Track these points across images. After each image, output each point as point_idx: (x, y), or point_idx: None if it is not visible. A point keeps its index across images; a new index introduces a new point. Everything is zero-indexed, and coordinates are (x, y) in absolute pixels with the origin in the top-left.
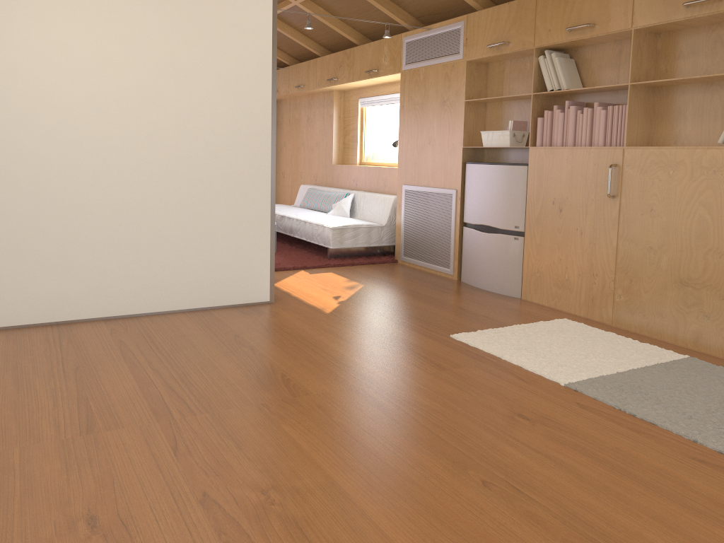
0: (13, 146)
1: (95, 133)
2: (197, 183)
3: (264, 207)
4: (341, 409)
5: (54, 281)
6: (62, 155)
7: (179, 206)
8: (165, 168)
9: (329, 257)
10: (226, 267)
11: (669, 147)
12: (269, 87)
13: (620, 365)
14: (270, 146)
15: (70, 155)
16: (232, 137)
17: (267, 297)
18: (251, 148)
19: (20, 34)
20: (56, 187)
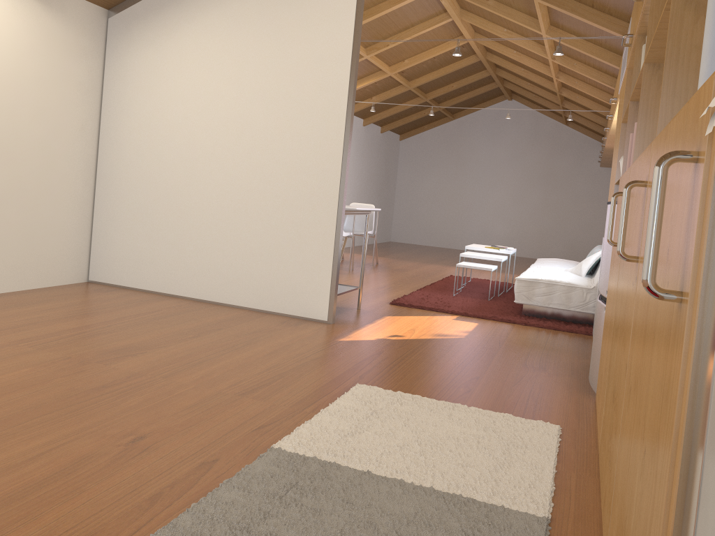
0: (159, 160)
1: (206, 152)
2: (274, 198)
3: (330, 227)
4: (82, 377)
5: (171, 263)
6: (185, 168)
7: (258, 216)
8: (251, 183)
9: (522, 313)
10: (291, 278)
11: (639, 157)
12: (344, 112)
13: (398, 470)
14: (340, 169)
15: (190, 168)
16: (306, 159)
17: (325, 316)
18: (322, 170)
19: (171, 81)
20: (179, 191)
